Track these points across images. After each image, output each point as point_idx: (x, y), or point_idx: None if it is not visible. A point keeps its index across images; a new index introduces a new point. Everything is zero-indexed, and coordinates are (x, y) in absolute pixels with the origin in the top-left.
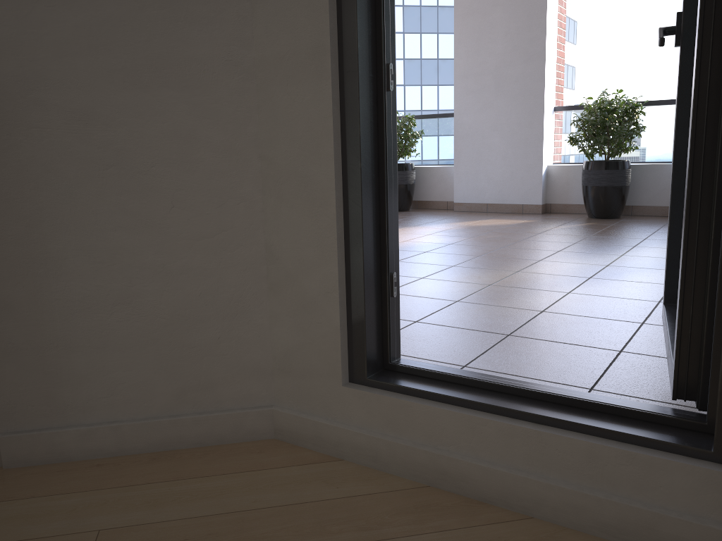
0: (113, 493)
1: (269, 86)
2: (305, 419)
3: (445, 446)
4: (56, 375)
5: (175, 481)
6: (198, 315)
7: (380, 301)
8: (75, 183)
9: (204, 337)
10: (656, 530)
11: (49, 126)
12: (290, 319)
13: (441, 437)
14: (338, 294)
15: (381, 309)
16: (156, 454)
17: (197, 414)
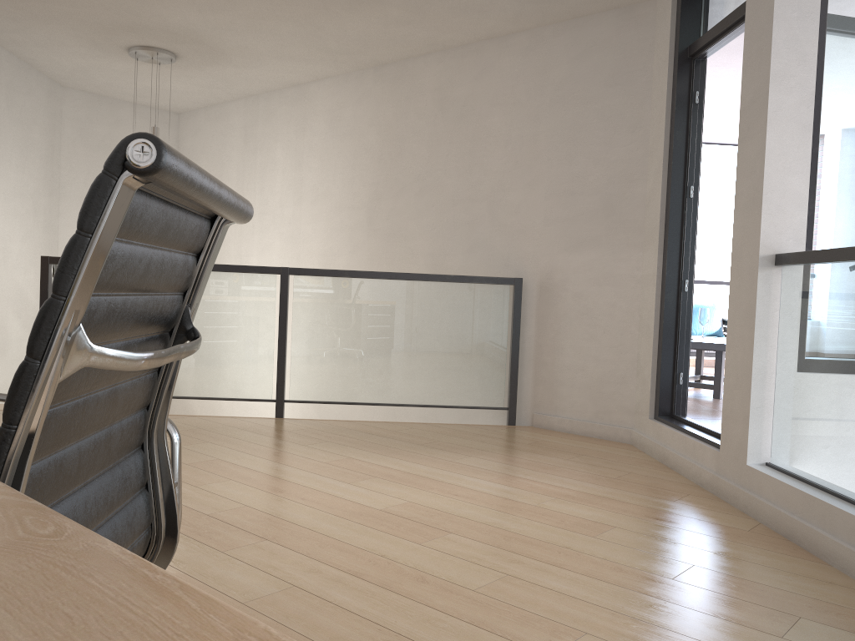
0: (557, 437)
1: (643, 286)
2: (638, 434)
3: (667, 445)
4: (555, 394)
5: (578, 440)
6: (607, 380)
7: (672, 384)
8: (572, 319)
9: (608, 390)
10: (701, 475)
11: (567, 298)
12: (640, 387)
13: (666, 441)
14: (650, 376)
15: (672, 388)
16: (582, 436)
17: (601, 423)
